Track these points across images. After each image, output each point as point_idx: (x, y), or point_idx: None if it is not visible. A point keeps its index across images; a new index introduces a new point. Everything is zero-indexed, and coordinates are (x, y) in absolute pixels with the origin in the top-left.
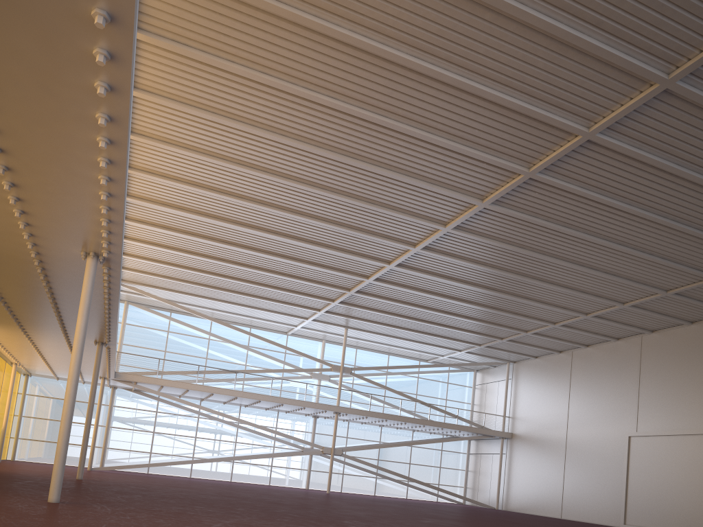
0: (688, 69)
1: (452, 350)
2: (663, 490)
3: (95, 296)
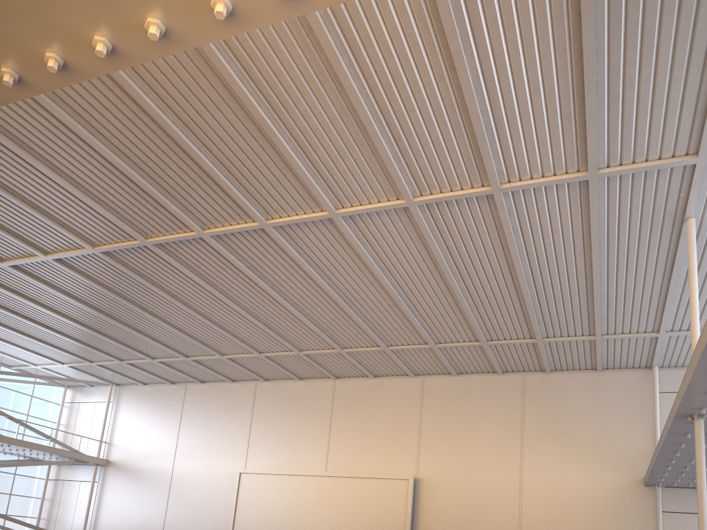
0: (428, 200)
1: (54, 362)
2: (268, 523)
3: None
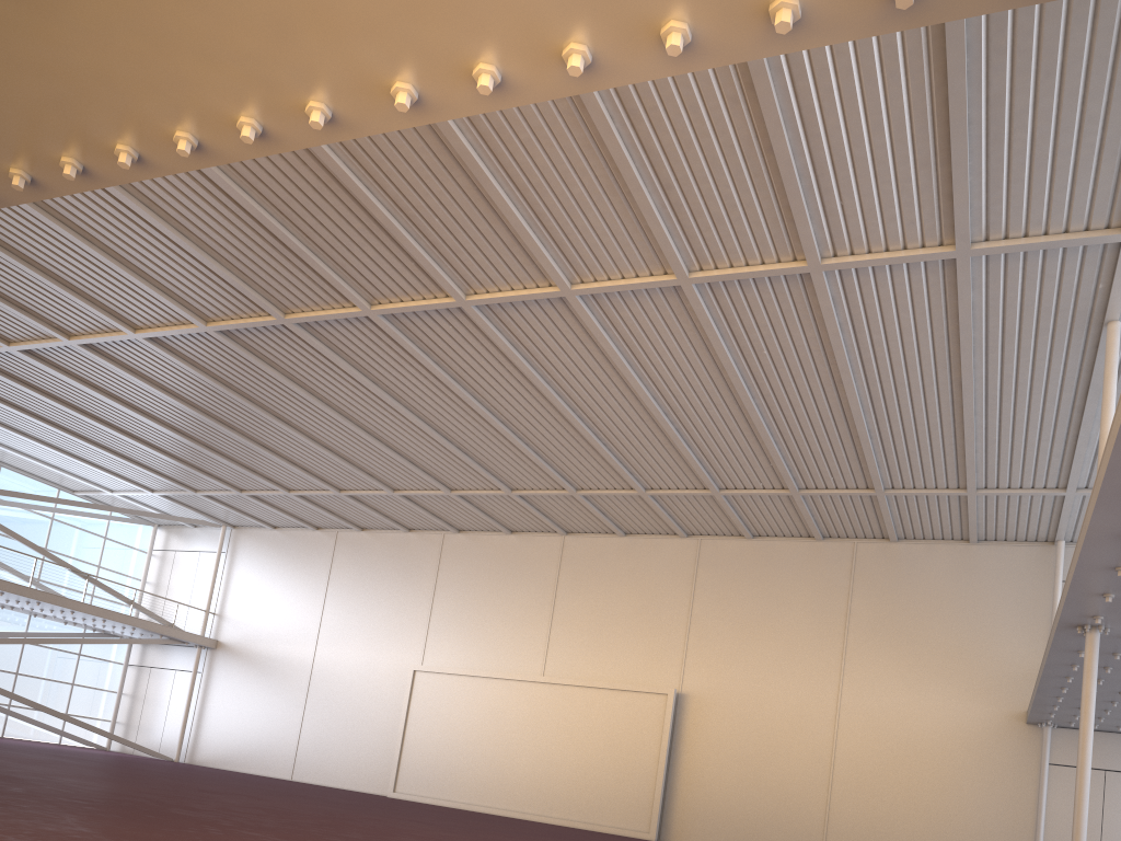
0: (711, 278)
1: (140, 488)
2: (453, 748)
3: None
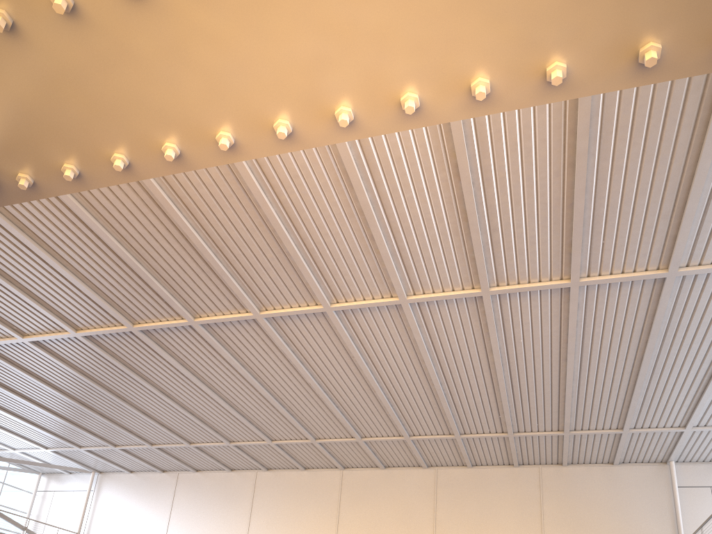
0: (504, 291)
1: (37, 446)
2: None
3: None
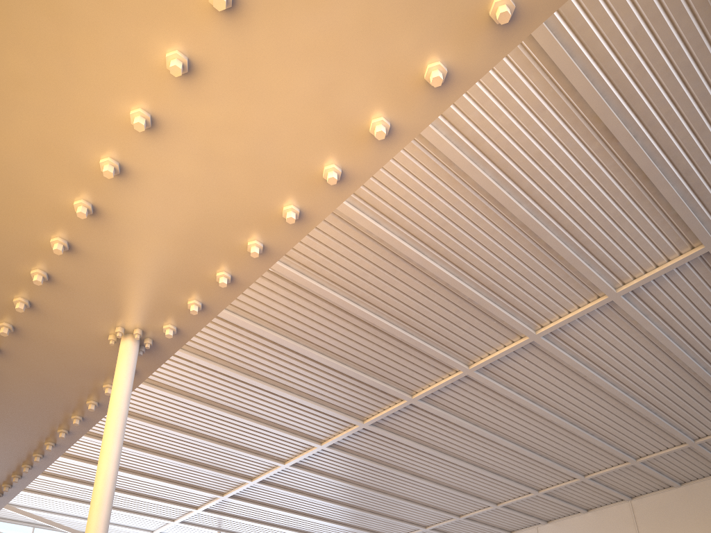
0: None
1: None
2: None
3: (31, 438)
